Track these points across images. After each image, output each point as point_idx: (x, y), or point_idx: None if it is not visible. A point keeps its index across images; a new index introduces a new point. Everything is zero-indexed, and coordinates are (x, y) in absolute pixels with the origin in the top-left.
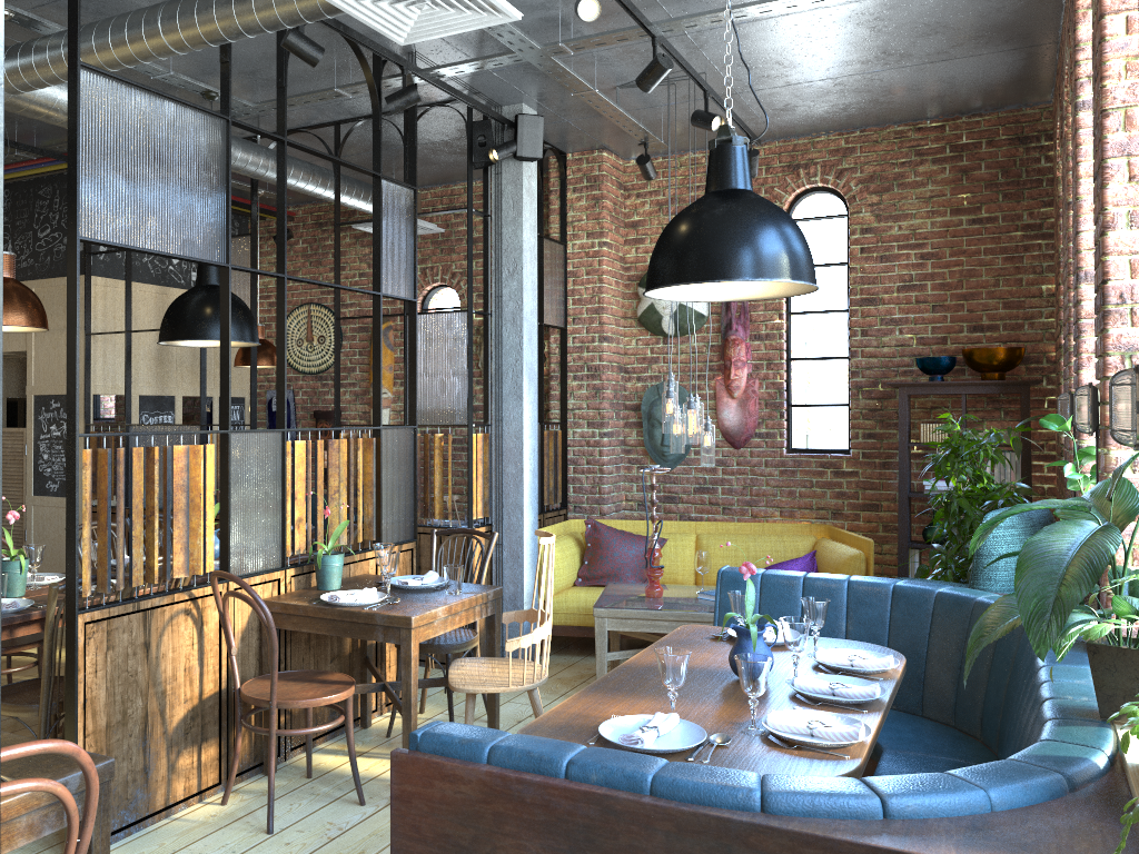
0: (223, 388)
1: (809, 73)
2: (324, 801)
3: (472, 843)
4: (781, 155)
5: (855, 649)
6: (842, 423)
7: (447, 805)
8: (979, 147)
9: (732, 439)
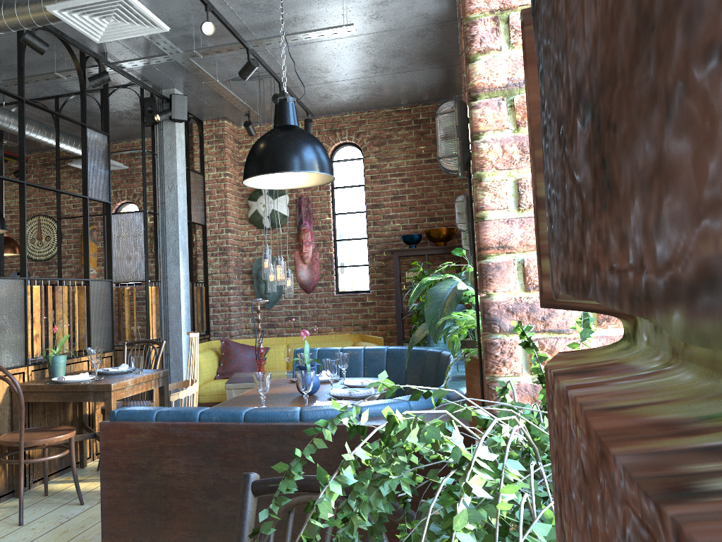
0: None
1: (336, 76)
2: (56, 506)
3: (148, 465)
4: (326, 124)
5: (365, 379)
6: (365, 275)
7: (133, 447)
8: (428, 121)
9: (305, 288)
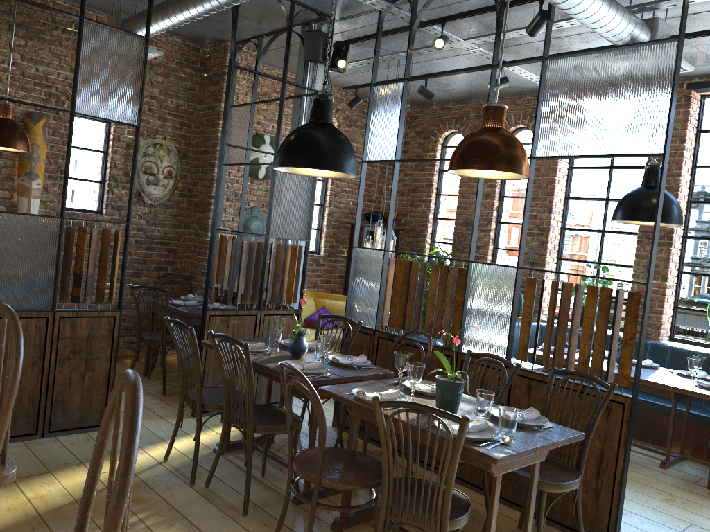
0: (523, 239)
1: None
2: None
3: None
4: None
5: None
6: (315, 238)
7: None
8: None
9: None
